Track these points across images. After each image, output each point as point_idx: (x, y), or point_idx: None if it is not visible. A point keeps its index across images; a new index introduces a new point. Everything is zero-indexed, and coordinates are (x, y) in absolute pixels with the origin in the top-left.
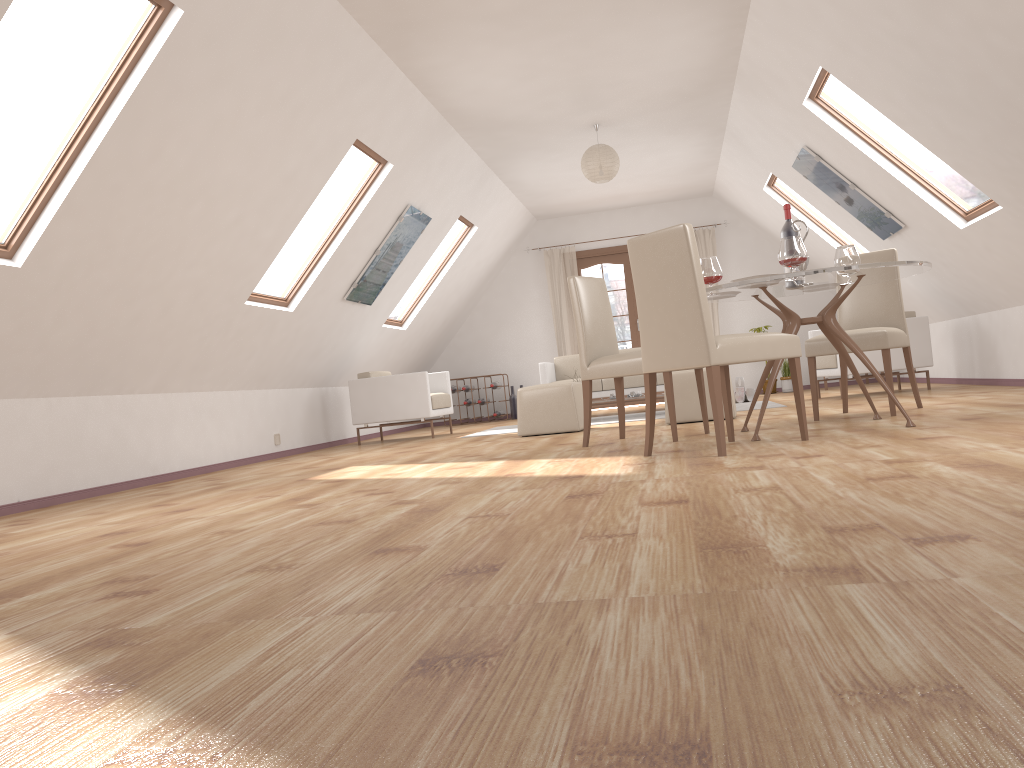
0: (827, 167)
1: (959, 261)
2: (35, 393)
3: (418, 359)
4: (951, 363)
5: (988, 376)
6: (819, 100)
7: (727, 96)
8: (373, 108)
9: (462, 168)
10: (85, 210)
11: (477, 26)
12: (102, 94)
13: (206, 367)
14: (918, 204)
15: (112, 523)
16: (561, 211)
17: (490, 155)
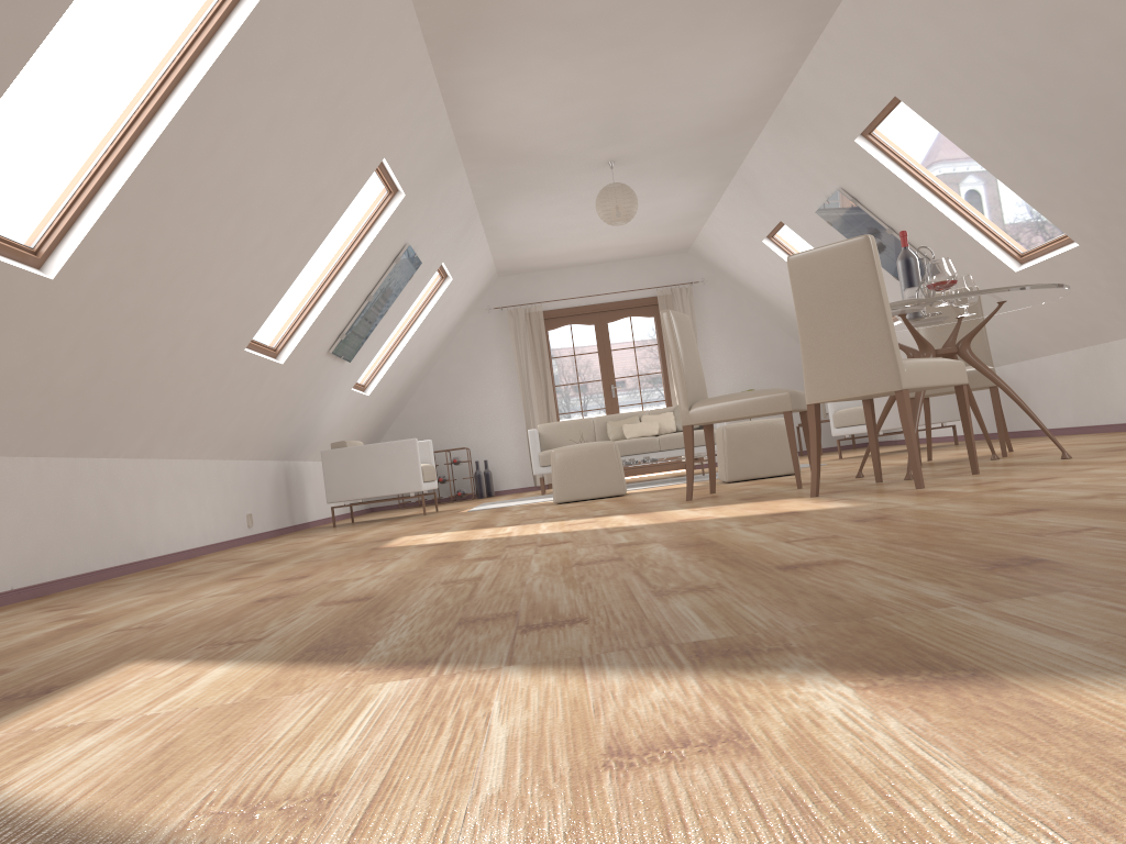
0: (864, 211)
1: None
2: (26, 450)
3: (370, 432)
4: None
5: (1017, 429)
6: (872, 137)
7: (754, 135)
8: (405, 123)
9: (457, 207)
10: (132, 211)
11: (544, 32)
12: (174, 65)
13: (192, 428)
14: (969, 247)
15: (226, 594)
16: (528, 266)
17: (485, 194)
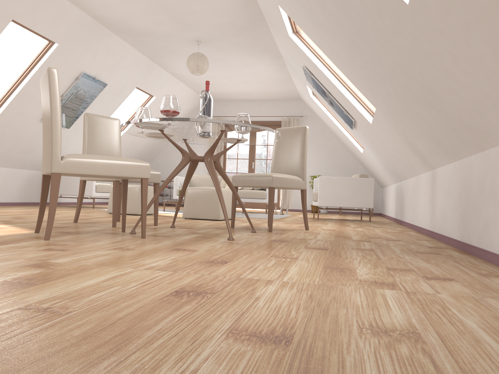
0: (315, 80)
1: (381, 146)
2: None
3: None
4: (394, 209)
5: (401, 219)
6: (298, 34)
7: (268, 32)
8: (22, 2)
9: (128, 58)
10: None
11: None
12: None
13: None
14: (352, 106)
15: None
16: (218, 97)
17: (148, 53)
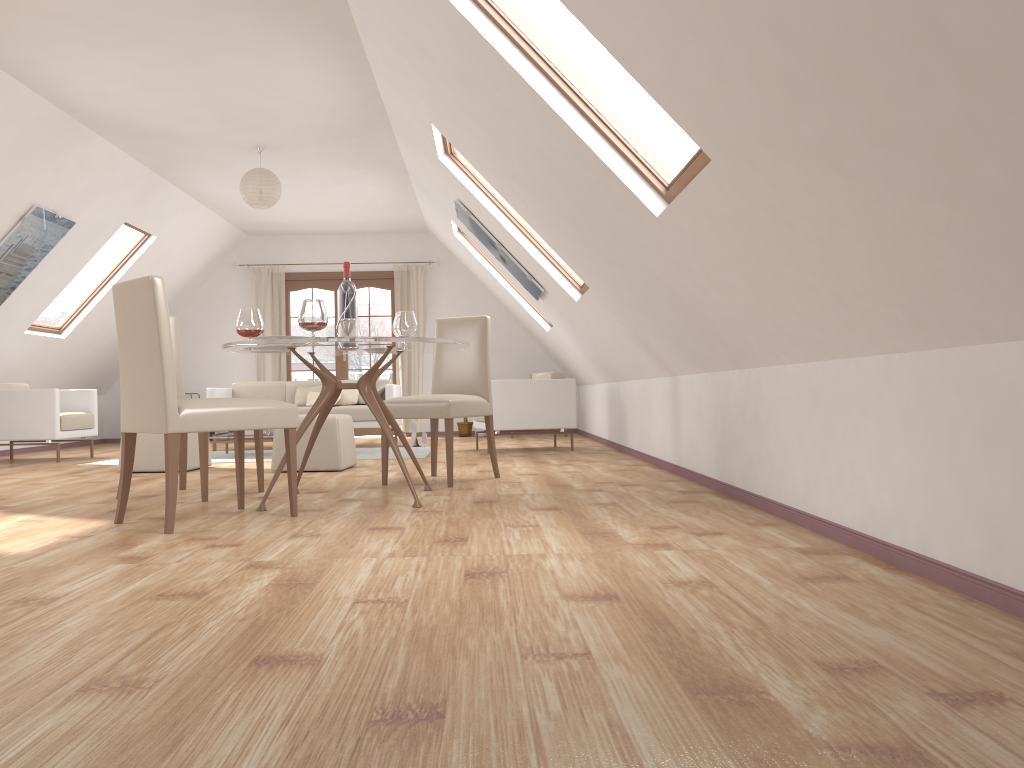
0: (477, 223)
1: (588, 331)
2: None
3: (94, 370)
4: (606, 425)
5: (622, 442)
6: (454, 157)
7: (391, 138)
8: None
9: (116, 173)
10: None
11: (53, 24)
12: None
13: None
14: (544, 272)
15: None
16: (271, 229)
17: (153, 163)
